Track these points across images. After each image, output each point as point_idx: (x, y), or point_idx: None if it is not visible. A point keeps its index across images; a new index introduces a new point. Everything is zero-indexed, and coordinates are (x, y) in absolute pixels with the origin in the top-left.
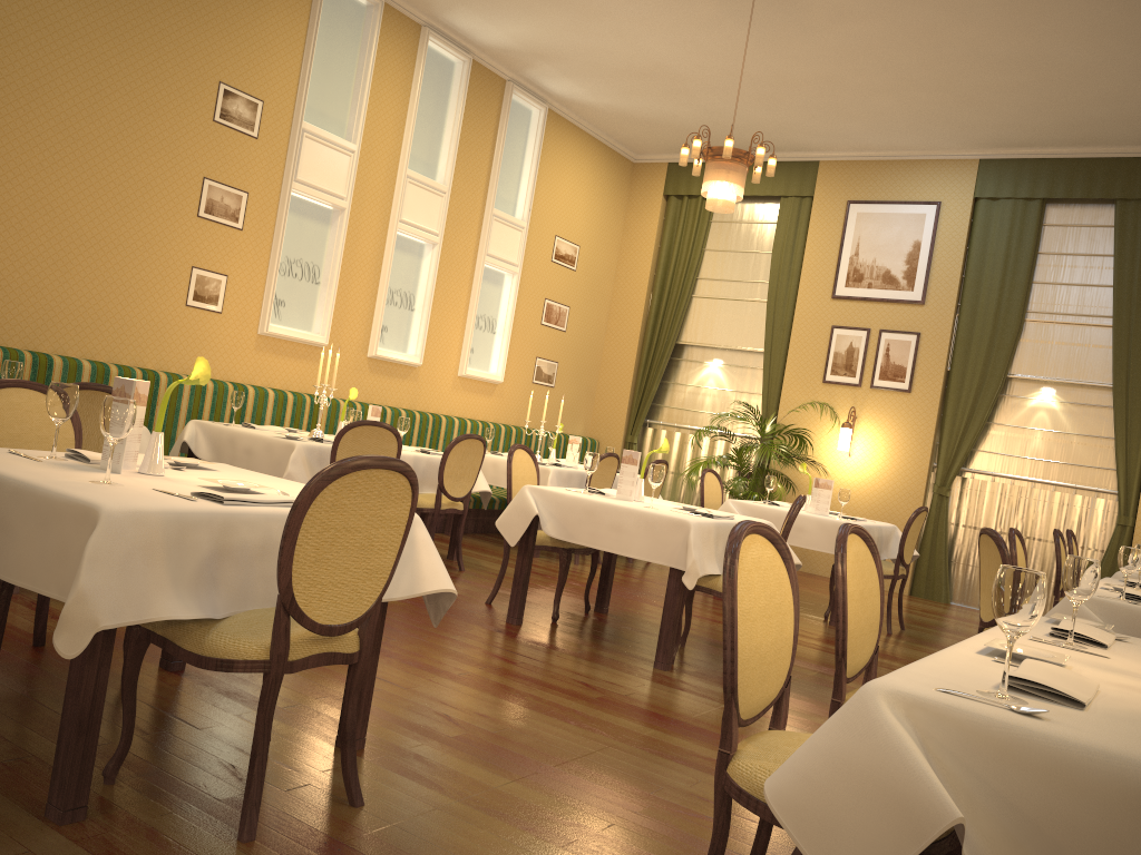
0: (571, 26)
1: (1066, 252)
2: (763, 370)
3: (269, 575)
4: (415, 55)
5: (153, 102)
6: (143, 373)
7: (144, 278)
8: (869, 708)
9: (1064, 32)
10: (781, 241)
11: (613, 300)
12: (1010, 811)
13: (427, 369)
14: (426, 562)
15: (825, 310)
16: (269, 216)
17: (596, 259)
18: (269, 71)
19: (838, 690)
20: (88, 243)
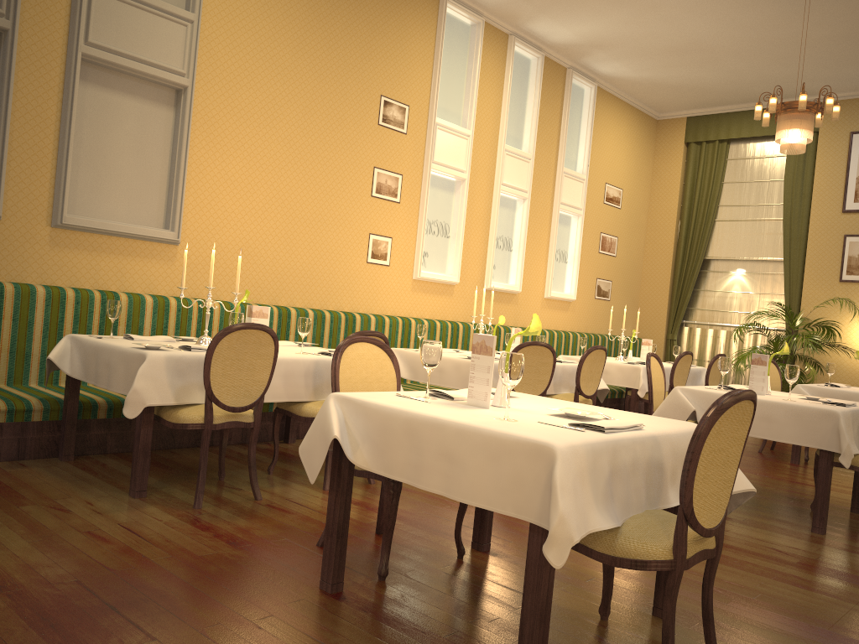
0: (628, 20)
1: None
2: (784, 275)
3: (637, 486)
4: (505, 57)
5: (340, 116)
6: (345, 315)
7: (340, 245)
8: None
9: None
10: (792, 170)
11: (647, 228)
12: None
13: (523, 294)
14: None
15: (836, 222)
16: (416, 190)
17: (634, 198)
18: (411, 83)
19: None
20: (305, 223)
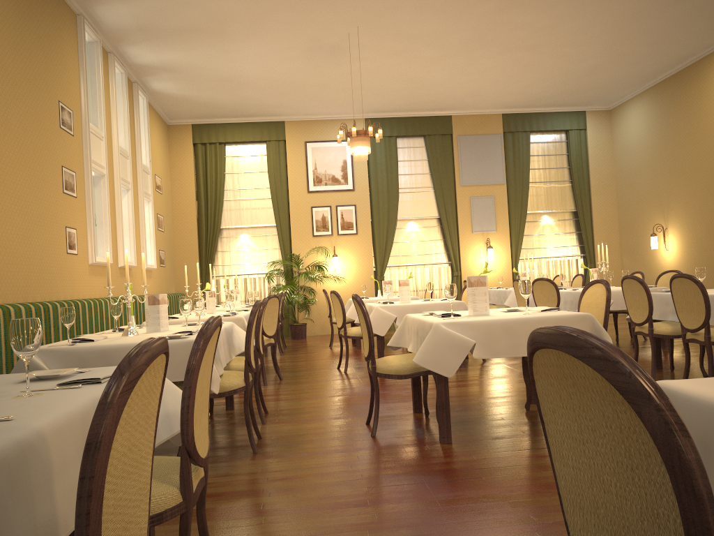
0: (207, 56)
1: (409, 159)
2: (279, 235)
3: None
4: (108, 71)
5: (41, 119)
6: (73, 303)
7: (53, 239)
8: None
9: (442, 70)
10: (273, 165)
11: (173, 208)
12: None
13: (134, 268)
14: None
15: (305, 199)
16: (82, 186)
17: (166, 185)
18: (71, 91)
19: (652, 326)
20: (34, 221)
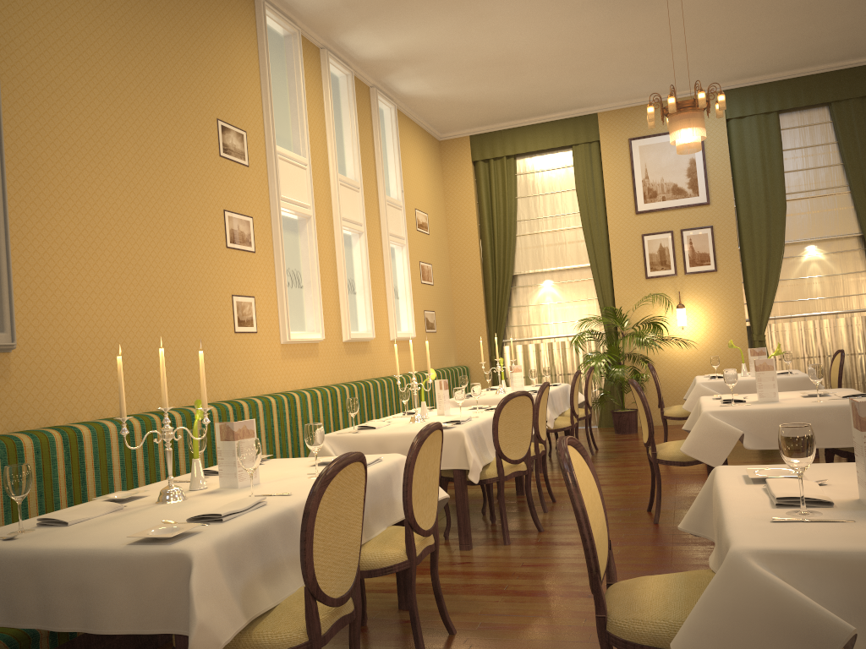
0: (453, 30)
1: (802, 146)
2: (594, 279)
3: None
4: (320, 74)
5: (179, 147)
6: (231, 406)
7: (204, 316)
8: None
9: None
10: (582, 178)
11: (450, 252)
12: None
13: (374, 340)
14: None
15: (632, 224)
16: (267, 235)
17: (436, 222)
18: (244, 104)
19: None
20: (163, 293)
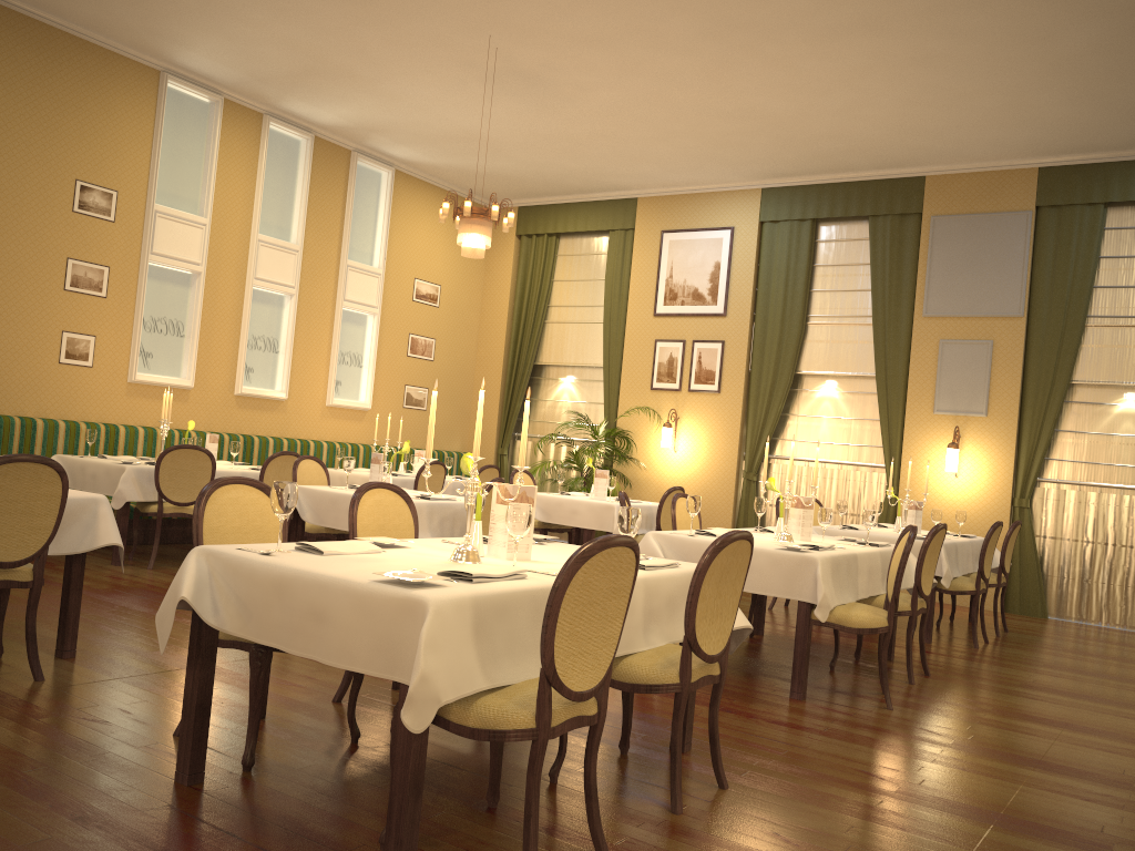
0: (383, 106)
1: (835, 263)
2: (604, 382)
3: None
4: (259, 138)
5: (17, 202)
6: (21, 420)
7: (19, 344)
8: (187, 557)
9: (759, 90)
10: (612, 268)
11: (480, 329)
12: (238, 600)
13: (294, 401)
14: (103, 527)
15: (649, 326)
16: (130, 284)
17: (460, 296)
18: (121, 166)
19: None
20: None
